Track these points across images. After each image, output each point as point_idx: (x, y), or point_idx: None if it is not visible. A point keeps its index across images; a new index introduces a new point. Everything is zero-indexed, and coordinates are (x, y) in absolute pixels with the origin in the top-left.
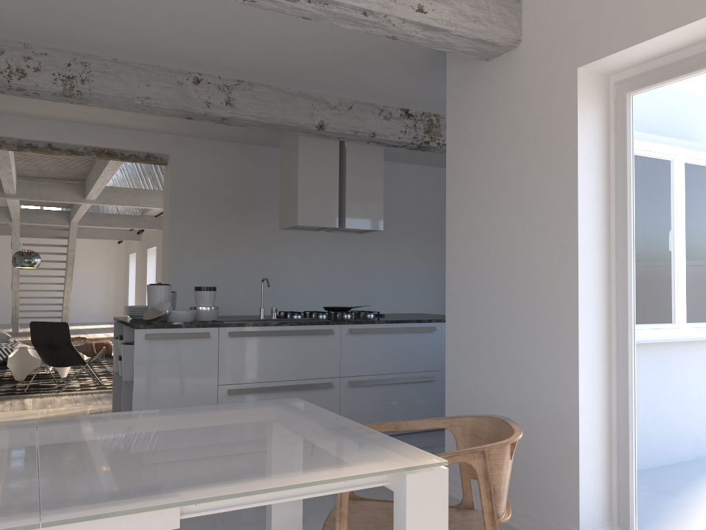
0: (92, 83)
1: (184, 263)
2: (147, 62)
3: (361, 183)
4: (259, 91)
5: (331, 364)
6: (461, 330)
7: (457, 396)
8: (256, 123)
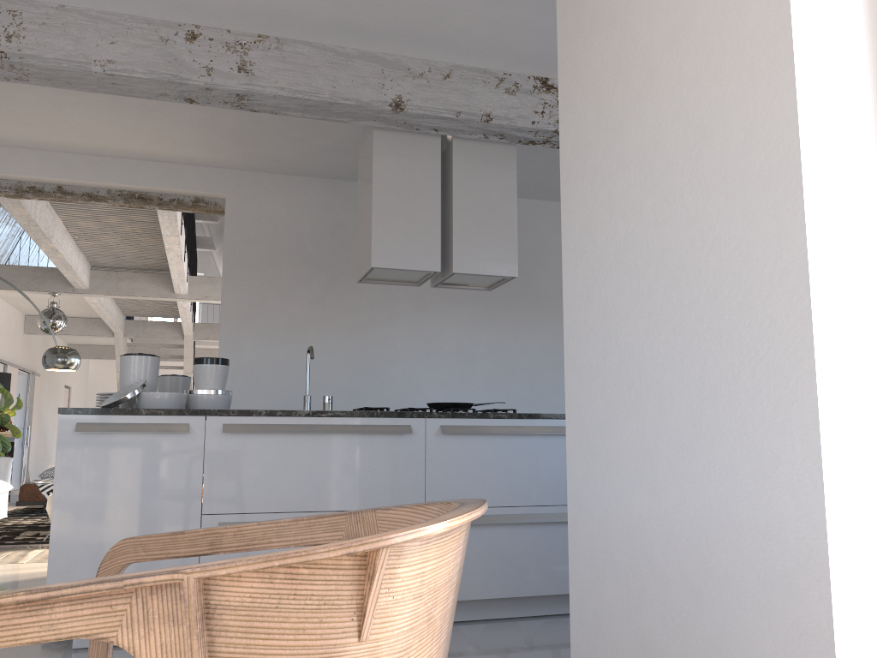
0: (23, 40)
1: (243, 351)
2: (111, 8)
3: (479, 203)
4: (294, 51)
5: (409, 486)
6: (589, 392)
7: (586, 528)
8: (294, 104)
